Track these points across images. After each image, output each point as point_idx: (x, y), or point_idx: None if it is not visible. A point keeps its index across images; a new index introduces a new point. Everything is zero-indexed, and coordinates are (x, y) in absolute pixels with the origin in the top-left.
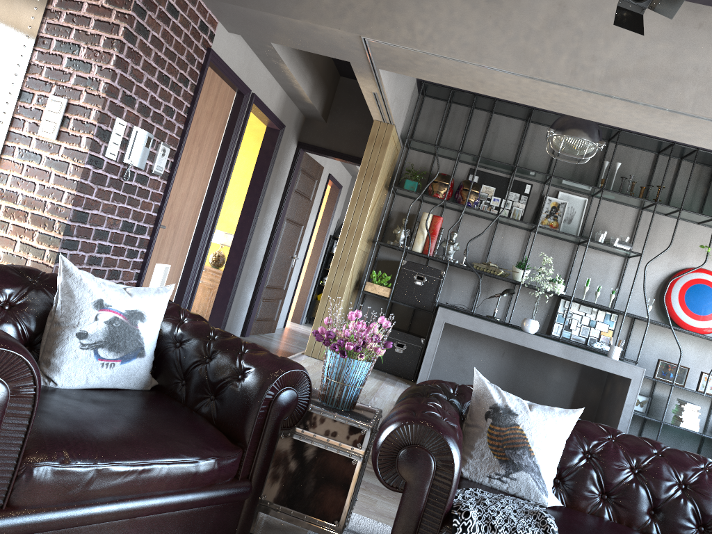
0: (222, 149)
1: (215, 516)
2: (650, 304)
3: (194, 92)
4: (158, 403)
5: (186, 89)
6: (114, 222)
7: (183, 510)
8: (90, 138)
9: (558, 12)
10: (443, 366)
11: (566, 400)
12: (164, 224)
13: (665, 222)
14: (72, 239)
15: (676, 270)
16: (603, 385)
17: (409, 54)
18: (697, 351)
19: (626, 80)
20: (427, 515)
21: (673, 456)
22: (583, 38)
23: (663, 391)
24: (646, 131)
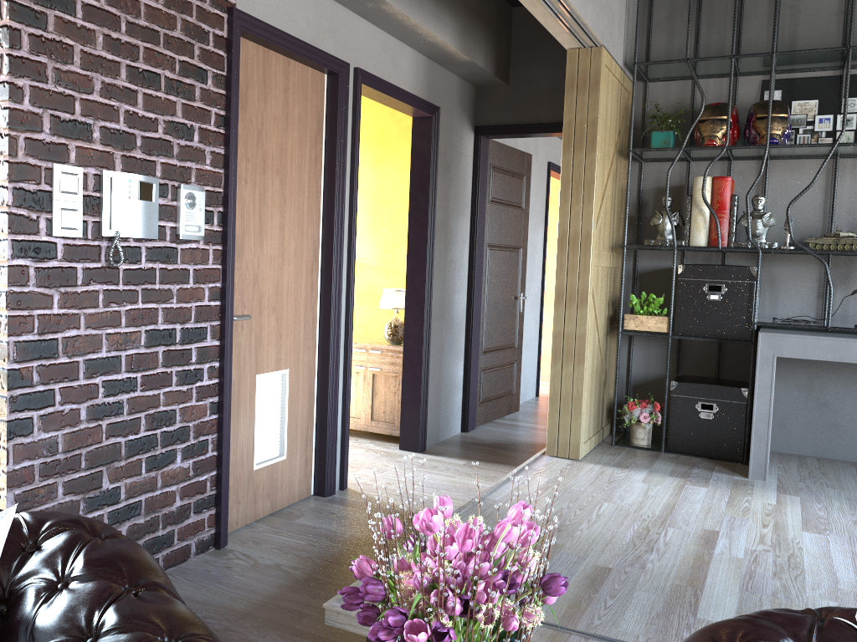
0: (327, 170)
1: None
2: None
3: (226, 89)
4: None
5: (206, 86)
6: (125, 338)
7: None
8: (5, 213)
9: None
10: (794, 425)
11: None
12: (250, 311)
13: None
14: (35, 391)
15: None
16: None
17: None
18: None
19: None
20: None
21: None
22: None
23: None
24: None
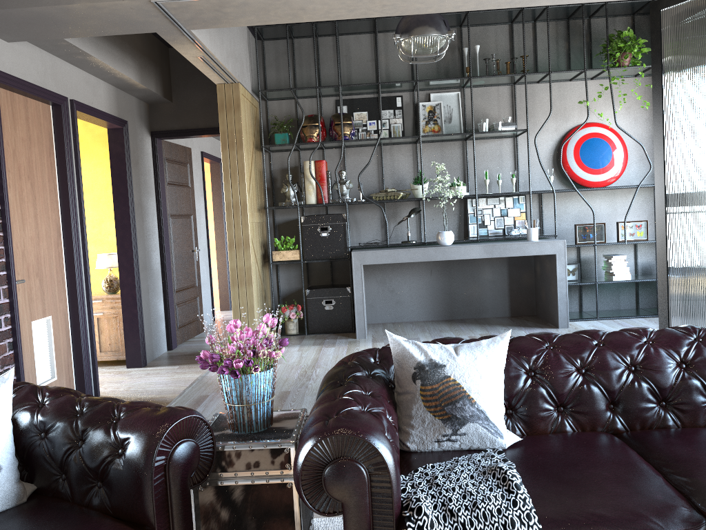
0: (60, 173)
1: None
2: (551, 175)
3: None
4: (35, 519)
5: None
6: None
7: None
8: None
9: None
10: (378, 305)
11: (503, 294)
12: (22, 277)
13: (539, 90)
14: None
15: (565, 133)
16: (533, 267)
17: (212, 4)
18: (607, 203)
19: None
20: (378, 528)
21: (614, 341)
22: None
23: (588, 252)
24: (488, 7)
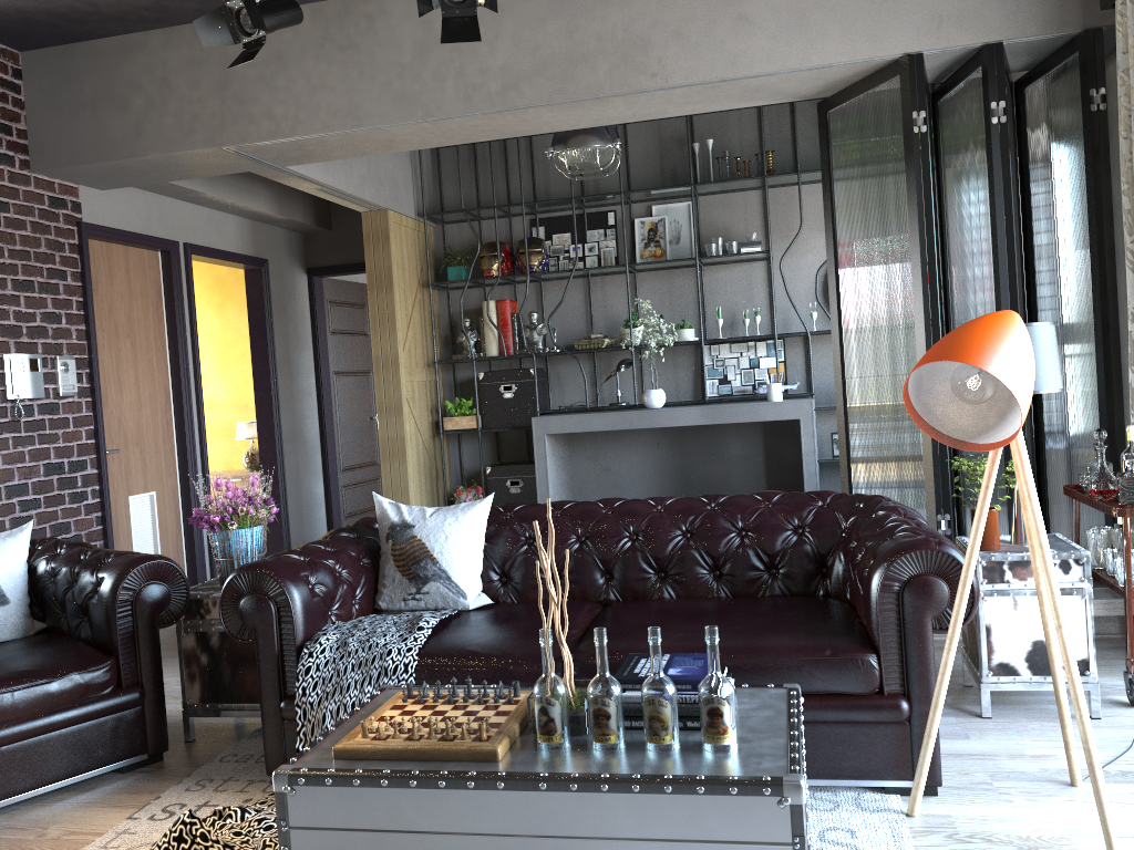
0: (170, 328)
1: (108, 730)
2: (813, 311)
3: (82, 281)
4: (30, 643)
5: (67, 282)
6: (30, 470)
7: (62, 731)
8: None
9: (424, 31)
10: (589, 489)
11: (758, 474)
12: (118, 447)
13: (801, 194)
14: None
15: None
16: (799, 437)
17: (289, 145)
18: None
19: (527, 83)
20: (285, 655)
21: (622, 508)
22: (462, 52)
23: None
24: (611, 122)
